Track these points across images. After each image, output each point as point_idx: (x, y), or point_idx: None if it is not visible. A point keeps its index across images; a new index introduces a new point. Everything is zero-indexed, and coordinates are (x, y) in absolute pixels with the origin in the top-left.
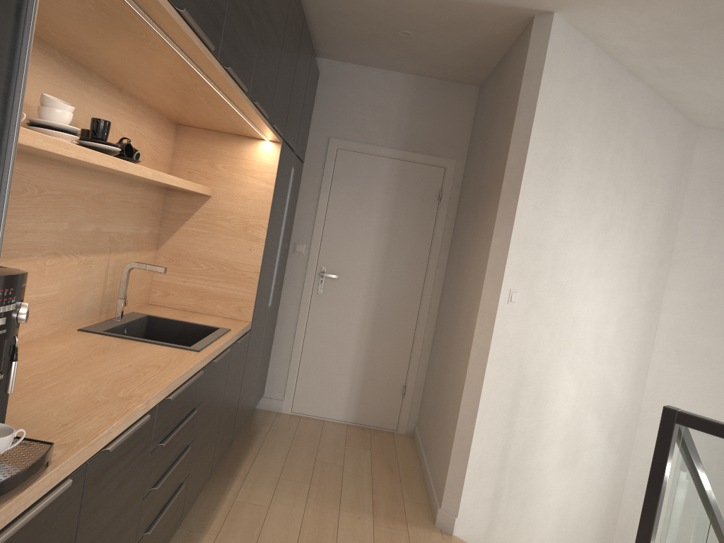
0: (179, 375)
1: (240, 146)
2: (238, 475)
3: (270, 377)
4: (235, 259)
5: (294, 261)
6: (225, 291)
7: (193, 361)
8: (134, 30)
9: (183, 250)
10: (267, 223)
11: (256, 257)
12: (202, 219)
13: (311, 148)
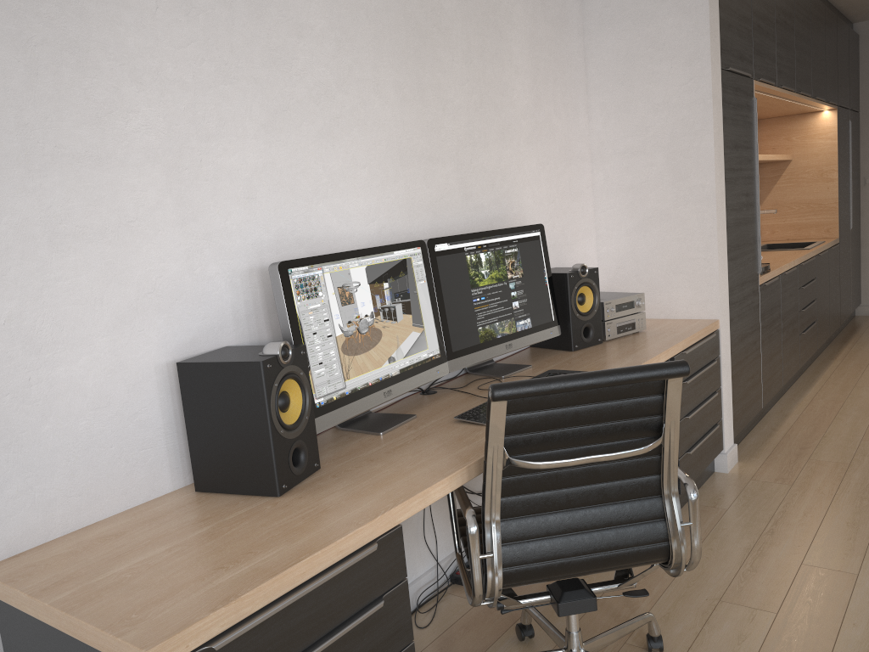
0: (803, 255)
1: (806, 120)
2: (849, 342)
3: (863, 289)
4: (817, 198)
5: (866, 193)
6: (814, 221)
7: (808, 251)
8: (758, 98)
9: (778, 201)
10: (837, 167)
11: (833, 192)
12: (788, 177)
13: (863, 98)
